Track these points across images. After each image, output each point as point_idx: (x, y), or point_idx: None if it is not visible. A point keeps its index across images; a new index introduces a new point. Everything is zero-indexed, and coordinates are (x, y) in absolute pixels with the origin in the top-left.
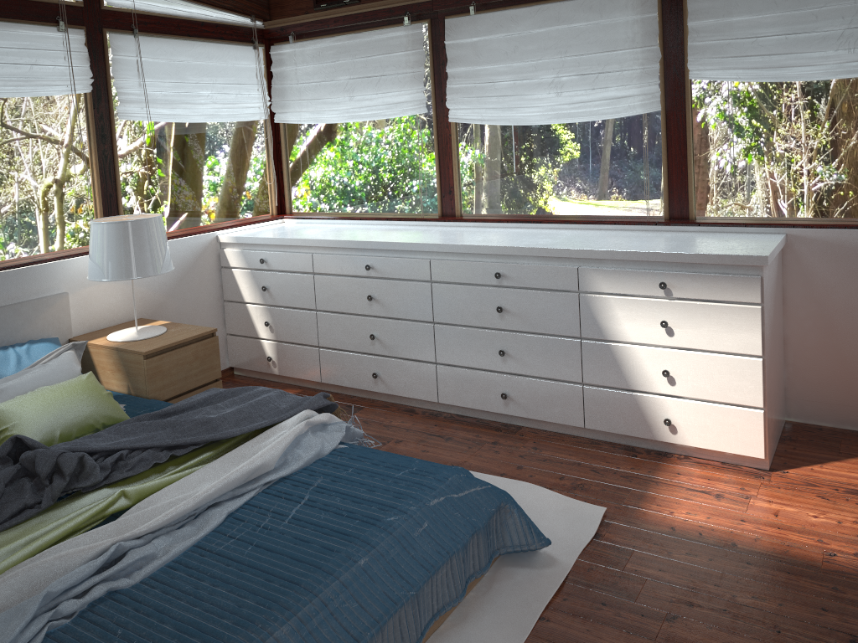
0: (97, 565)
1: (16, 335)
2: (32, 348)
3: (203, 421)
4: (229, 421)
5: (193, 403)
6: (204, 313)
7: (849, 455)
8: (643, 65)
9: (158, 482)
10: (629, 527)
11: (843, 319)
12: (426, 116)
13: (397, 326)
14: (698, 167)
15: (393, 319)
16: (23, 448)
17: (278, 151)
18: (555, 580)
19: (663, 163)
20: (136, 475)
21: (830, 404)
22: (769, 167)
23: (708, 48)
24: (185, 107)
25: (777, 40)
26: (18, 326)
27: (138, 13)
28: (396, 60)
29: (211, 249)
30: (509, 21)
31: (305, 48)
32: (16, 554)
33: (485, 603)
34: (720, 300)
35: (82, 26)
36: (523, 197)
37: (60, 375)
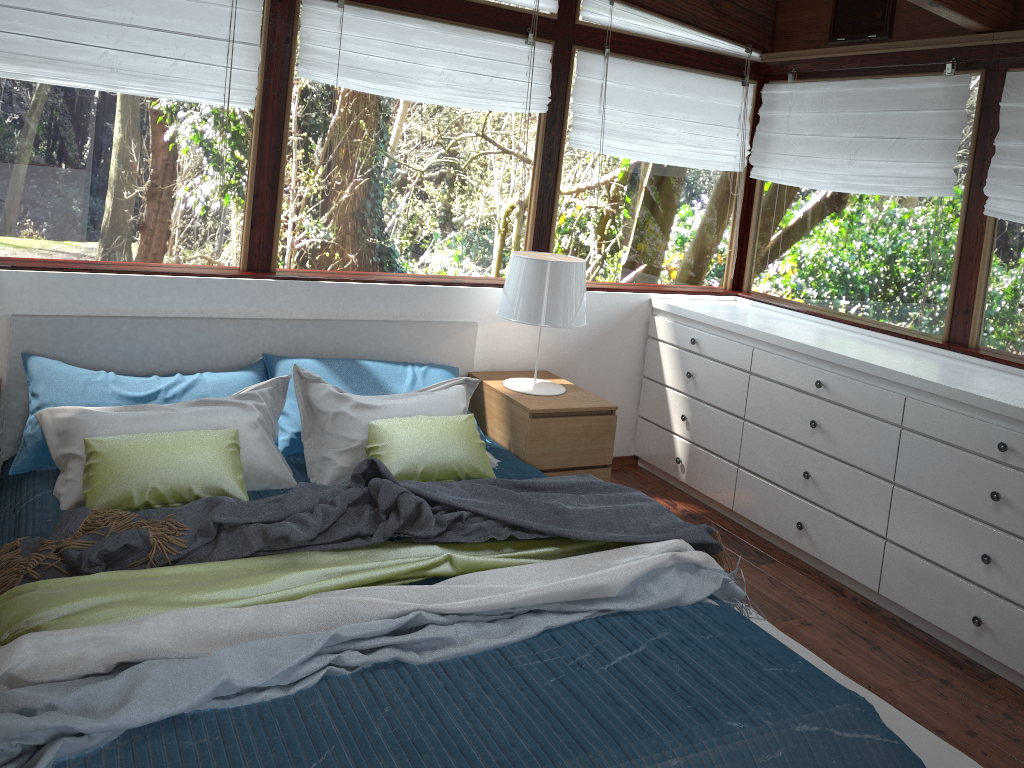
0: (391, 626)
1: (419, 354)
2: (429, 372)
3: (556, 509)
4: (584, 520)
5: (557, 485)
6: (617, 384)
7: None
8: None
9: (488, 561)
10: None
11: None
12: (951, 202)
13: (842, 471)
14: None
15: (838, 461)
16: (378, 473)
17: (748, 212)
18: None
19: None
20: (469, 544)
21: None
22: None
23: None
24: (645, 144)
25: None
26: (423, 345)
27: (614, 31)
28: (923, 120)
29: (640, 312)
30: None
31: (805, 90)
32: (329, 580)
33: None
34: None
35: (551, 40)
36: None
37: (442, 408)
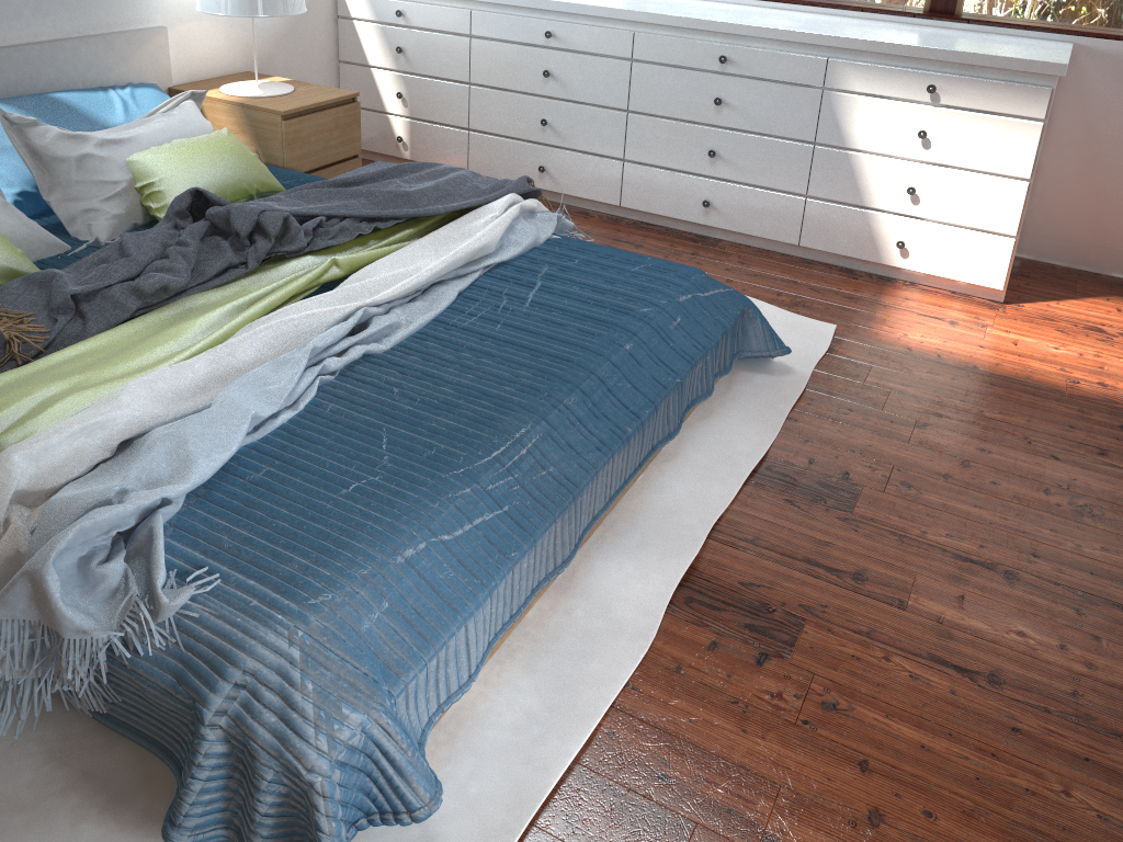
0: (350, 327)
1: (110, 75)
2: (136, 94)
3: (400, 194)
4: (428, 197)
5: (373, 175)
6: (316, 75)
7: (1085, 294)
8: None
9: (368, 255)
10: (863, 345)
11: (1112, 149)
12: None
13: (578, 111)
14: None
15: (573, 103)
16: (199, 204)
17: None
18: (796, 386)
19: None
20: (338, 246)
21: (1071, 243)
22: None
23: None
24: None
25: None
26: (111, 63)
27: None
28: None
29: None
30: None
31: None
32: (250, 311)
33: (727, 402)
34: (996, 112)
35: None
36: None
37: (193, 128)
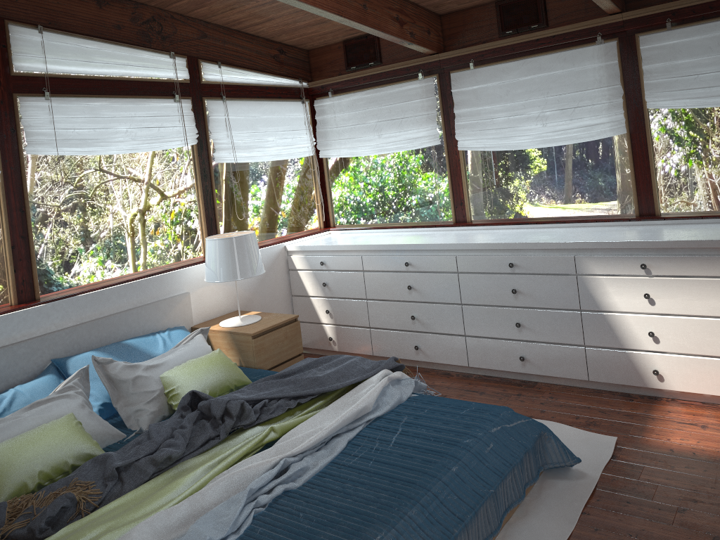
0: (275, 473)
1: (157, 324)
2: (171, 334)
3: (314, 379)
4: (332, 378)
5: (301, 368)
6: (279, 305)
7: None
8: (609, 100)
9: (293, 421)
10: (637, 450)
11: None
12: (438, 147)
13: (432, 308)
14: (659, 175)
15: (428, 303)
16: (195, 400)
17: (322, 179)
18: (588, 487)
19: (631, 173)
20: (276, 417)
21: None
22: (716, 171)
23: (660, 84)
24: (258, 150)
25: (714, 76)
26: (158, 318)
27: (224, 84)
28: (414, 106)
29: (281, 256)
30: (501, 72)
31: (341, 100)
32: (217, 467)
33: (539, 503)
34: (689, 275)
35: (189, 97)
36: (520, 204)
37: (199, 351)
